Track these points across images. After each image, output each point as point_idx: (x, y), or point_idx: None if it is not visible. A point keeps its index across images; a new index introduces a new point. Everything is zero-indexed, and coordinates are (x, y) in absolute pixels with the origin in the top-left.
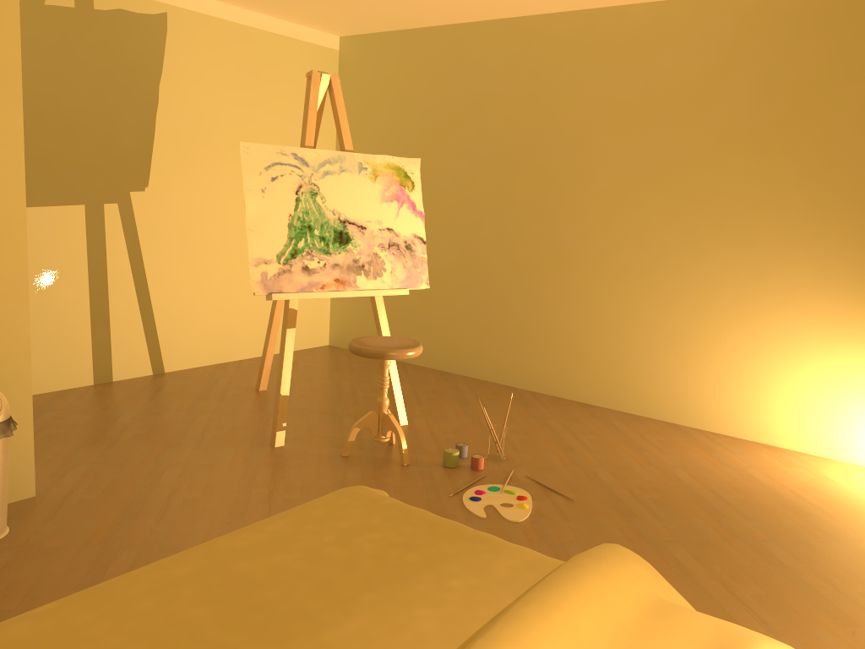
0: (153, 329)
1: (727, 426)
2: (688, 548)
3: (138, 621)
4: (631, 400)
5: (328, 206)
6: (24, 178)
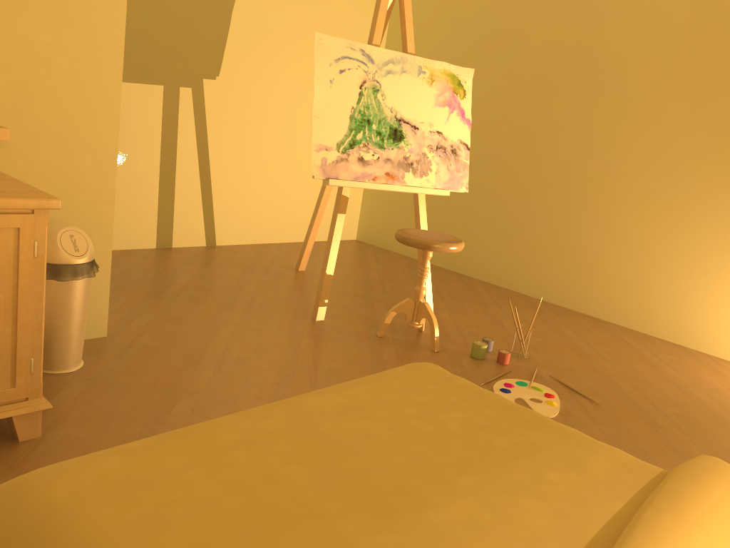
0: (210, 206)
1: None
2: None
3: (231, 472)
4: (640, 319)
5: (387, 104)
6: (123, 38)
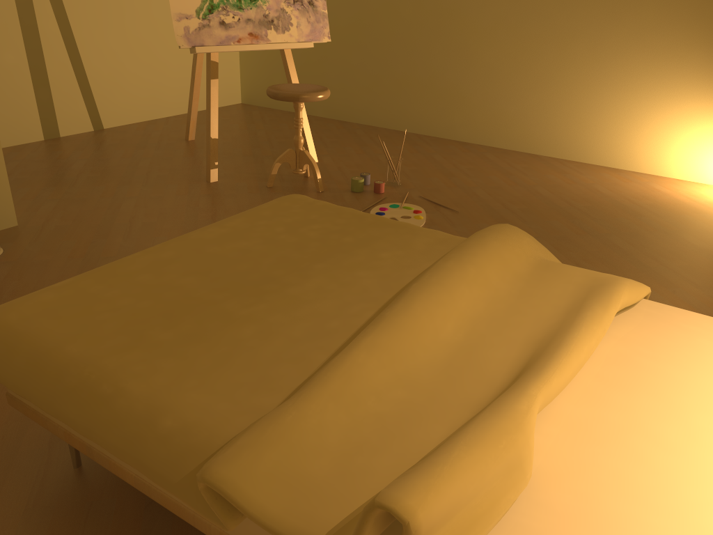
0: (88, 90)
1: (577, 154)
2: (550, 241)
3: (140, 288)
4: (500, 137)
5: None
6: None
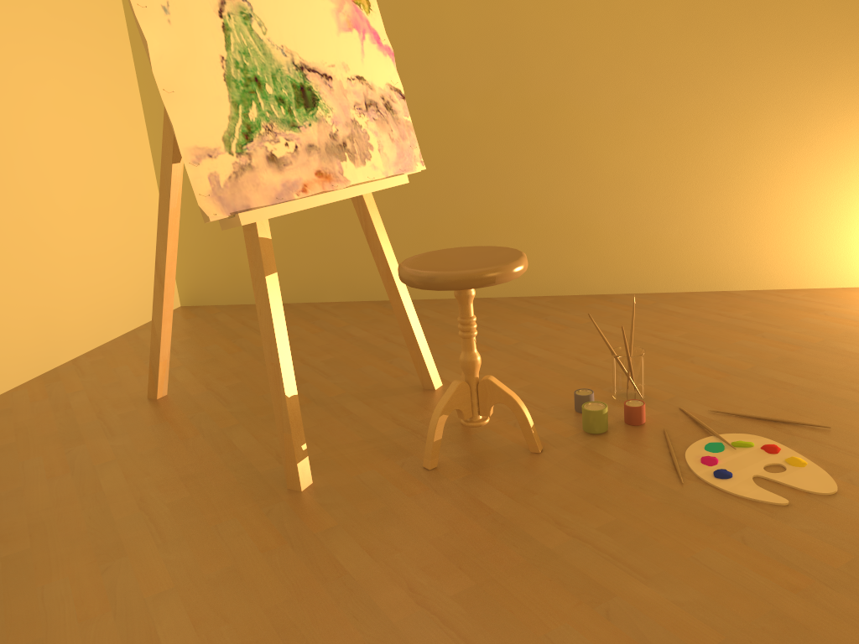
0: None
1: (792, 277)
2: None
3: None
4: (659, 276)
5: (272, 40)
6: None
